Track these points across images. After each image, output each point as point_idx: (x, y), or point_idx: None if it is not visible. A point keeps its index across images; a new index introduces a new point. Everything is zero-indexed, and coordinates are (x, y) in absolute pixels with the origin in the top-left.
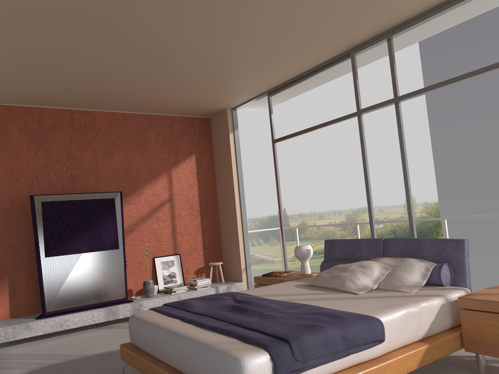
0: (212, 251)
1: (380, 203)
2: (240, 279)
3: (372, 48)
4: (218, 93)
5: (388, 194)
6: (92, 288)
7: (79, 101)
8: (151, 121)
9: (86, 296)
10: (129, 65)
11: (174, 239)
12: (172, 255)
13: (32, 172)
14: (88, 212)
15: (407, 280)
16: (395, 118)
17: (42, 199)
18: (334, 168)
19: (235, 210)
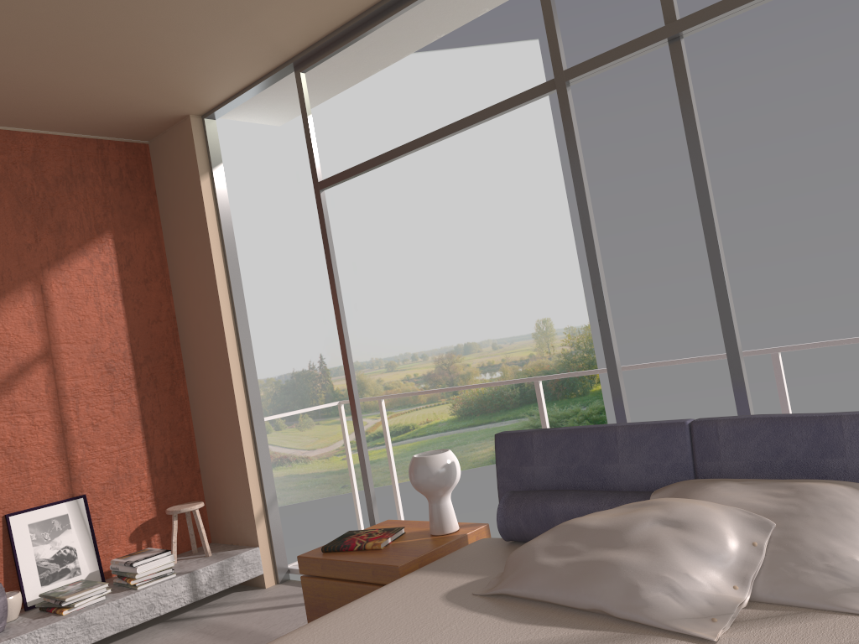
0: (174, 475)
1: (493, 334)
2: (254, 539)
3: None
4: (161, 59)
5: (505, 316)
6: None
7: None
8: None
9: None
10: None
11: (65, 458)
12: (63, 502)
13: None
14: None
15: (855, 567)
16: (510, 180)
17: None
18: (409, 275)
19: (227, 368)
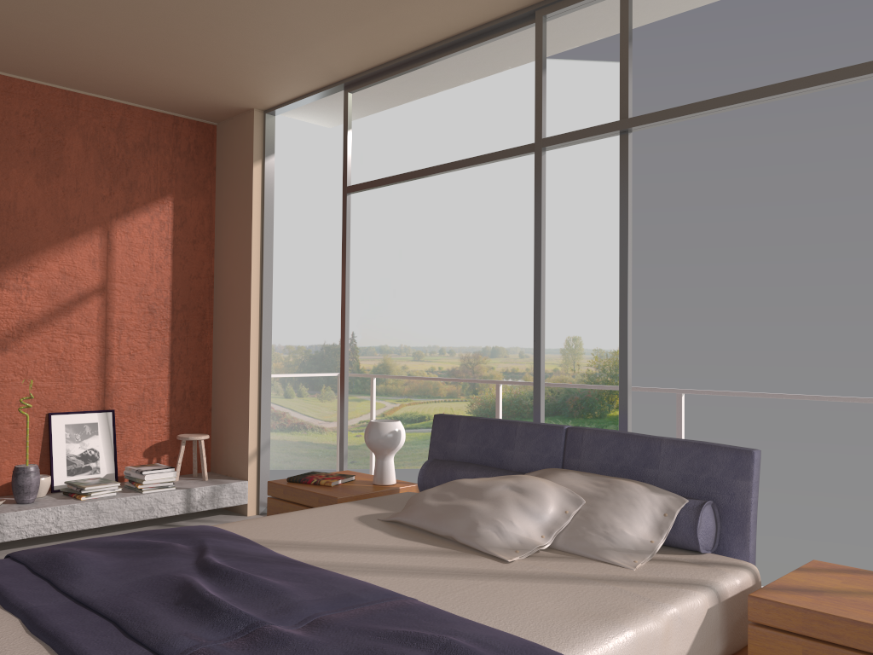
0: (189, 409)
1: (522, 342)
2: (244, 474)
3: (585, 7)
4: (235, 65)
5: None
6: None
7: None
8: (76, 109)
9: None
10: None
11: (103, 377)
12: (96, 413)
13: None
14: None
15: (622, 536)
16: (566, 196)
17: None
18: (451, 271)
19: (248, 327)
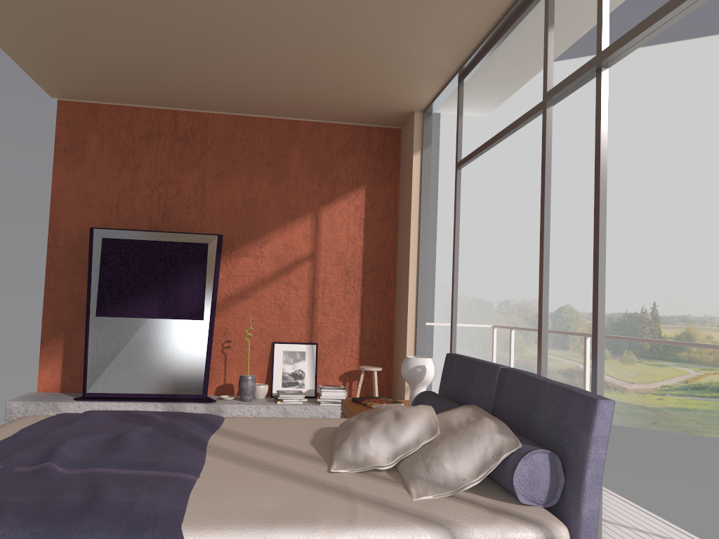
0: (375, 347)
1: None
2: None
3: None
4: (370, 80)
5: None
6: (155, 371)
7: (174, 96)
8: (296, 132)
9: (145, 382)
10: (172, 27)
11: (311, 319)
12: (304, 344)
13: (112, 197)
14: (166, 260)
15: (440, 468)
16: None
17: (103, 234)
18: None
19: (407, 284)
